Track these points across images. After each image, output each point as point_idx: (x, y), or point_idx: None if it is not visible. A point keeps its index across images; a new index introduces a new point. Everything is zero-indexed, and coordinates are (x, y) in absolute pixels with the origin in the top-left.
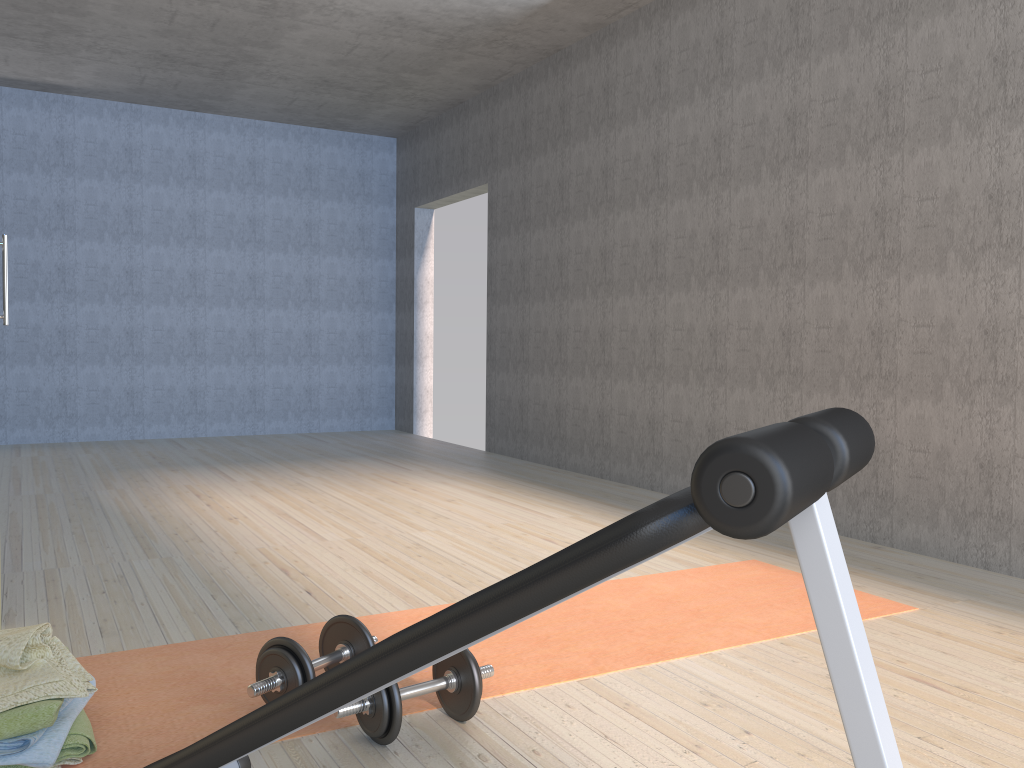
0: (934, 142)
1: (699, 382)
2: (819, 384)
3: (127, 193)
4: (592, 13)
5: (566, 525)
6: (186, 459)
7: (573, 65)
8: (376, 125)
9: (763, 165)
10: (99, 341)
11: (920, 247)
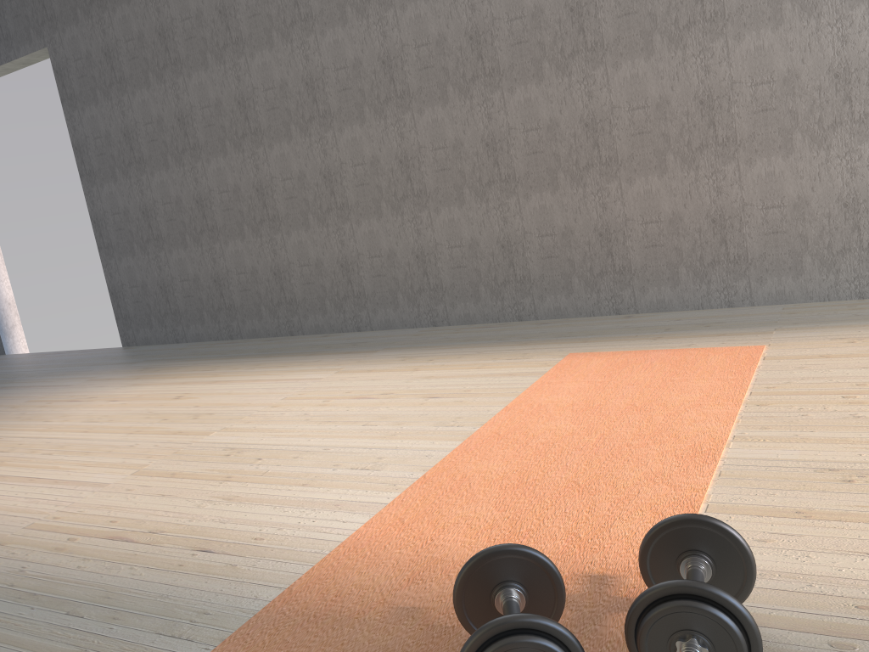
0: None
1: (396, 212)
2: (536, 185)
3: None
4: None
5: (348, 380)
6: None
7: None
8: None
9: None
10: None
11: (624, 35)
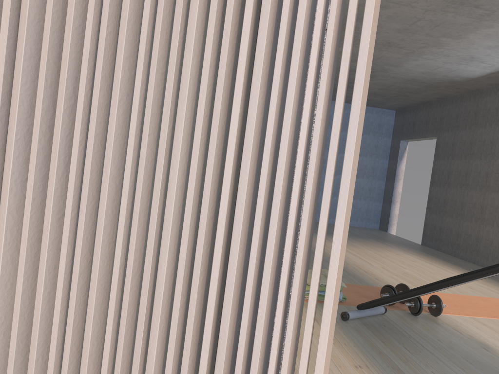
0: None
1: None
2: None
3: None
4: (494, 81)
5: None
6: None
7: (483, 97)
8: (389, 106)
9: None
10: None
11: None
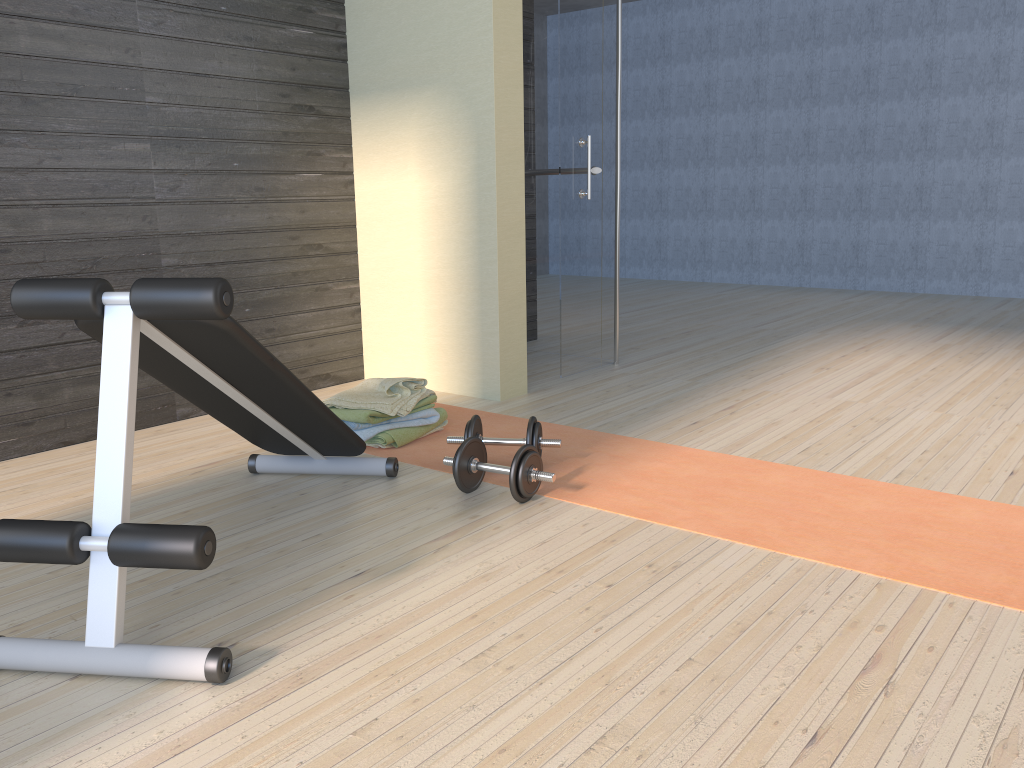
0: None
1: None
2: None
3: (996, 39)
4: None
5: None
6: (960, 318)
7: None
8: None
9: None
10: (952, 197)
11: None
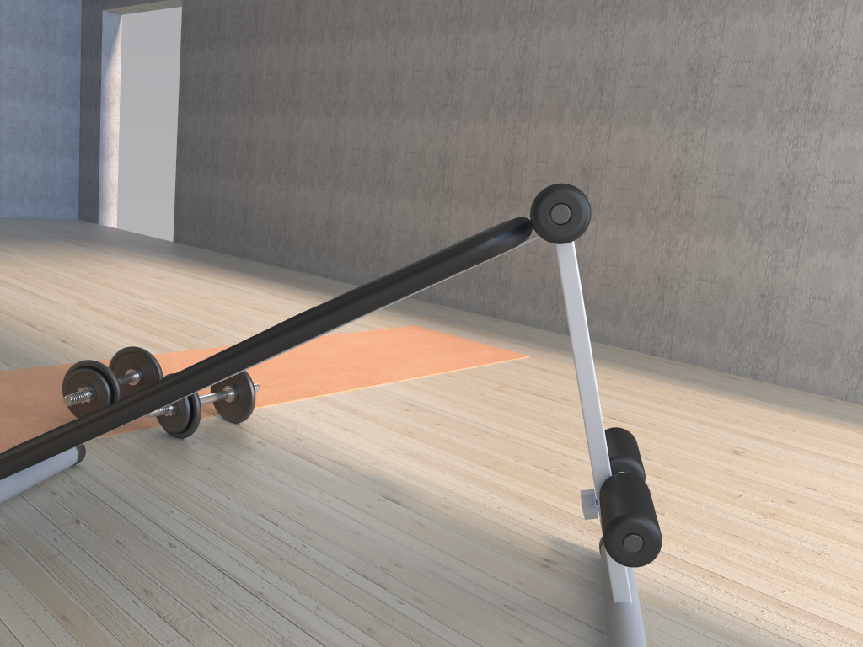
0: (564, 24)
1: (370, 193)
2: (464, 200)
3: None
4: None
5: (266, 299)
6: None
7: None
8: None
9: (435, 21)
10: None
11: (546, 103)
